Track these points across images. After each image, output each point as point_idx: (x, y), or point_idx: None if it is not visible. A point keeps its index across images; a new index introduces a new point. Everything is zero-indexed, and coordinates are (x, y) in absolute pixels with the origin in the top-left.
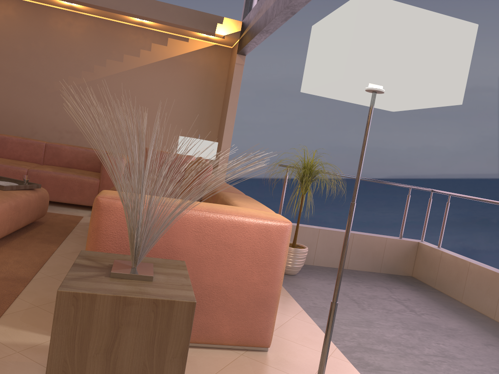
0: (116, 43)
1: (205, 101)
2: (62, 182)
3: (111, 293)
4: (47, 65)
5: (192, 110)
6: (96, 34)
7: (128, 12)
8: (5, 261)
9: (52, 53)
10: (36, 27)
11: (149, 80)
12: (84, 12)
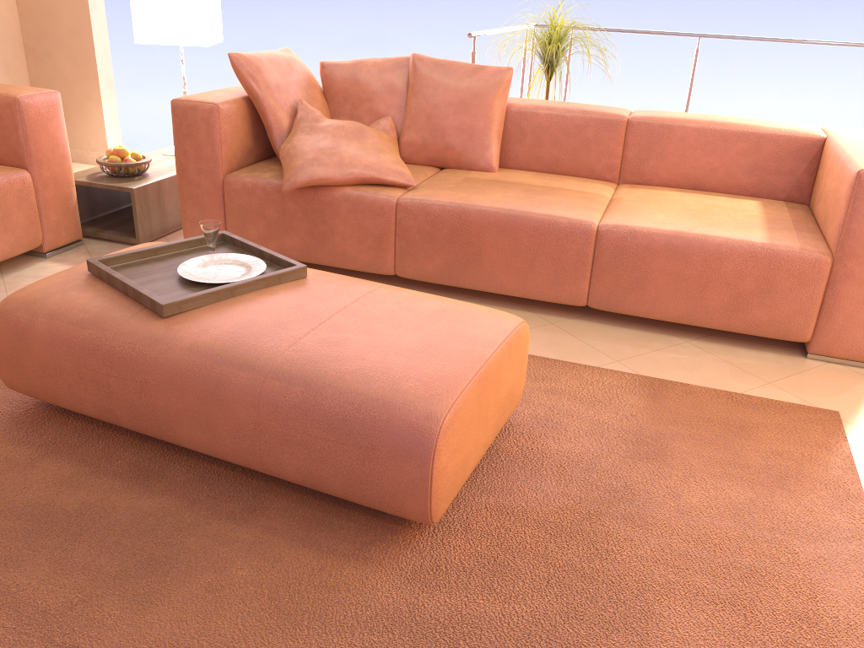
0: None
1: None
2: None
3: None
4: None
5: None
6: None
7: None
8: (543, 390)
9: None
10: None
11: None
12: None
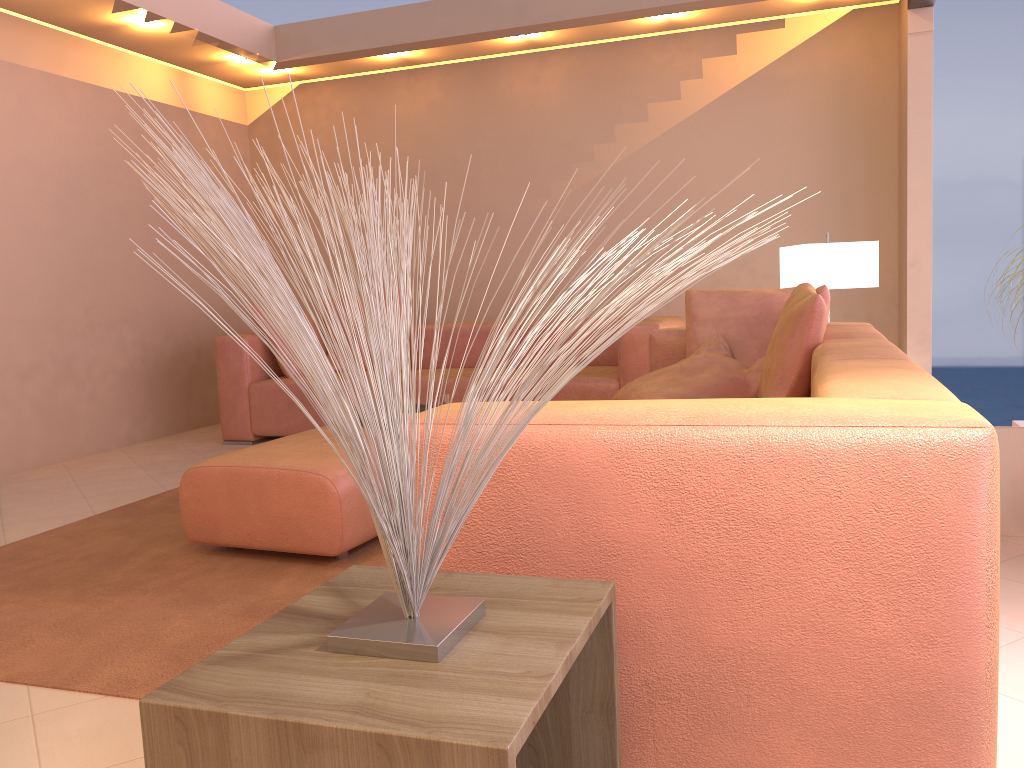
0: (627, 86)
1: (852, 153)
2: None
3: (265, 712)
4: (509, 172)
5: (822, 183)
6: (586, 82)
7: (633, 8)
8: None
9: (513, 146)
10: (479, 105)
11: (709, 142)
12: (557, 46)
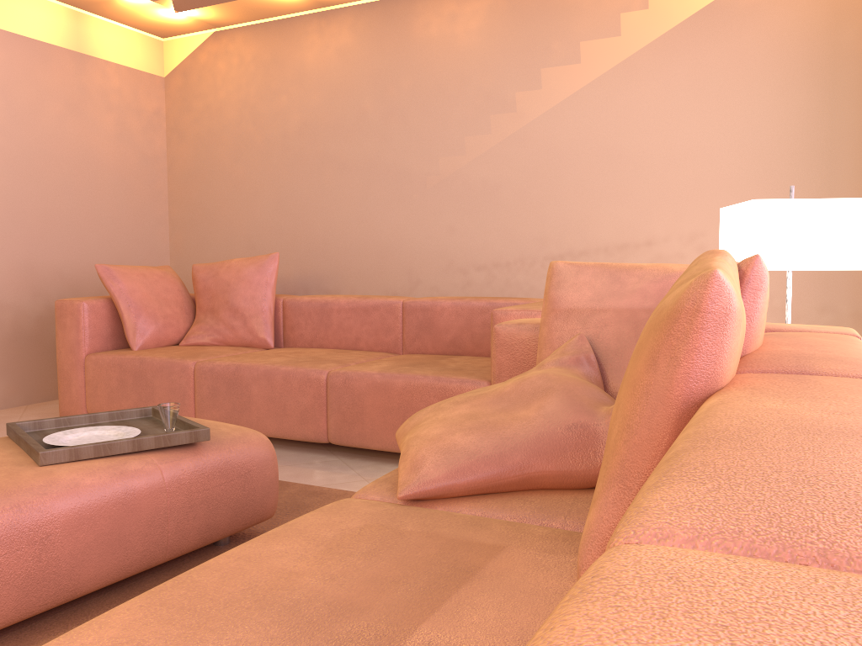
0: (557, 22)
1: (840, 98)
2: (399, 399)
3: None
4: (421, 125)
5: (798, 138)
6: (510, 18)
7: None
8: None
9: (427, 95)
10: (391, 49)
11: (654, 87)
12: None
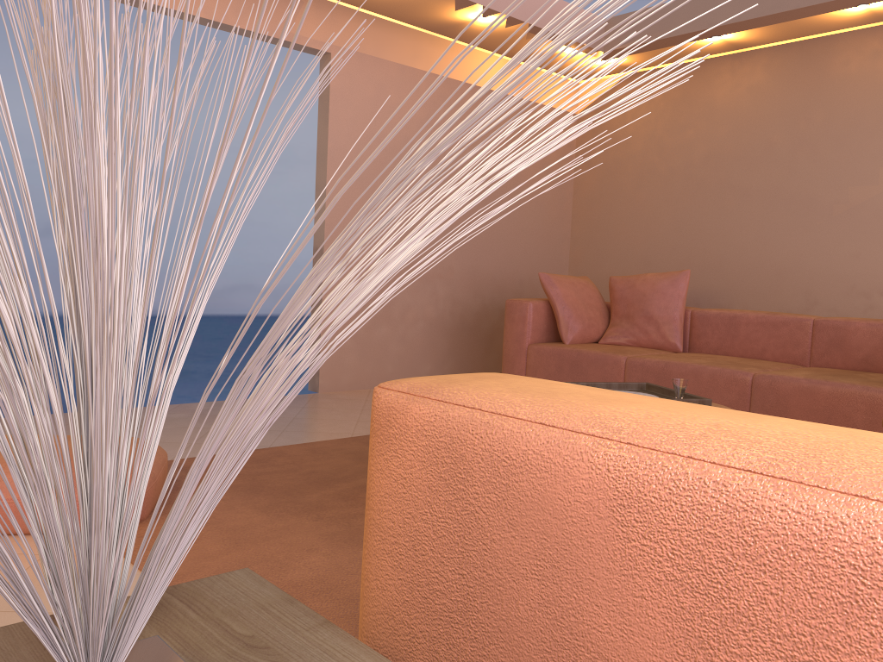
0: None
1: None
2: (824, 402)
3: None
4: (831, 156)
5: None
6: None
7: None
8: None
9: (840, 128)
10: (805, 86)
11: None
12: None
